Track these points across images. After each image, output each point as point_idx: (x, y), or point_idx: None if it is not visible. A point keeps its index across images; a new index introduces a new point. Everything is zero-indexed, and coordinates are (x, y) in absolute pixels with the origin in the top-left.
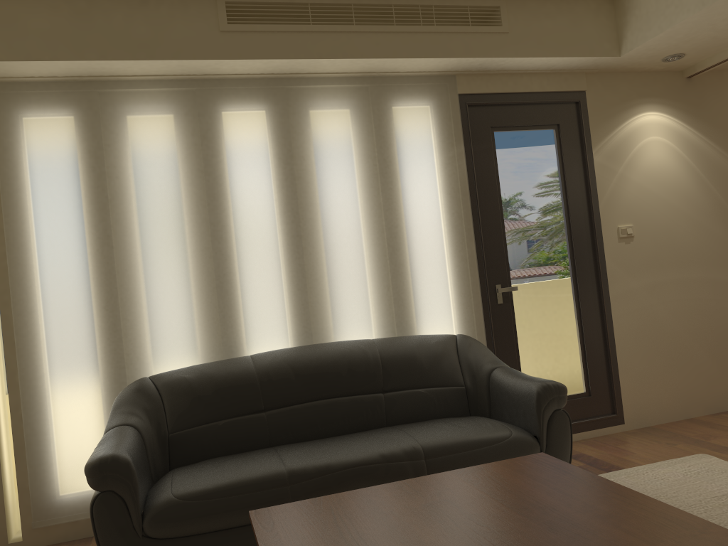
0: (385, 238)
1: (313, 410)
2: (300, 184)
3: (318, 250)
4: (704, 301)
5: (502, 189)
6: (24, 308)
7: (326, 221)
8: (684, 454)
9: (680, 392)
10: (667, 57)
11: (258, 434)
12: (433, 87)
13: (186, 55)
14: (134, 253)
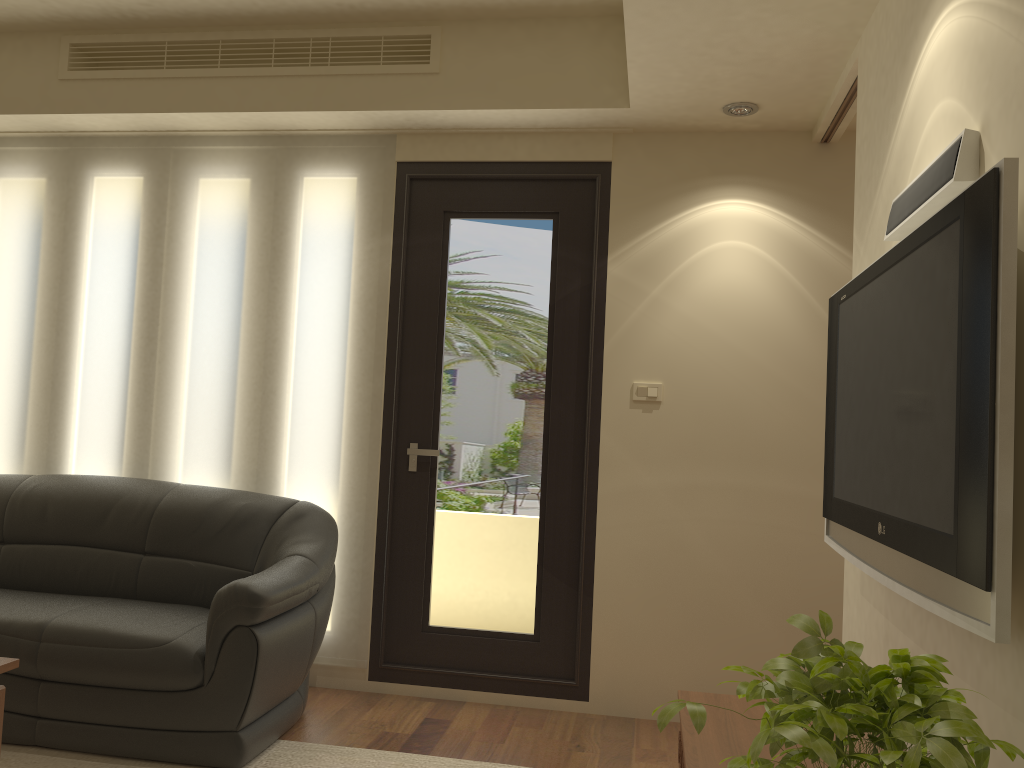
0: (257, 354)
1: (54, 556)
2: (162, 272)
3: (170, 359)
4: (788, 533)
5: (452, 304)
6: None
7: (185, 323)
8: (549, 766)
9: (708, 677)
10: (725, 109)
11: None
12: (359, 152)
13: (19, 109)
14: None
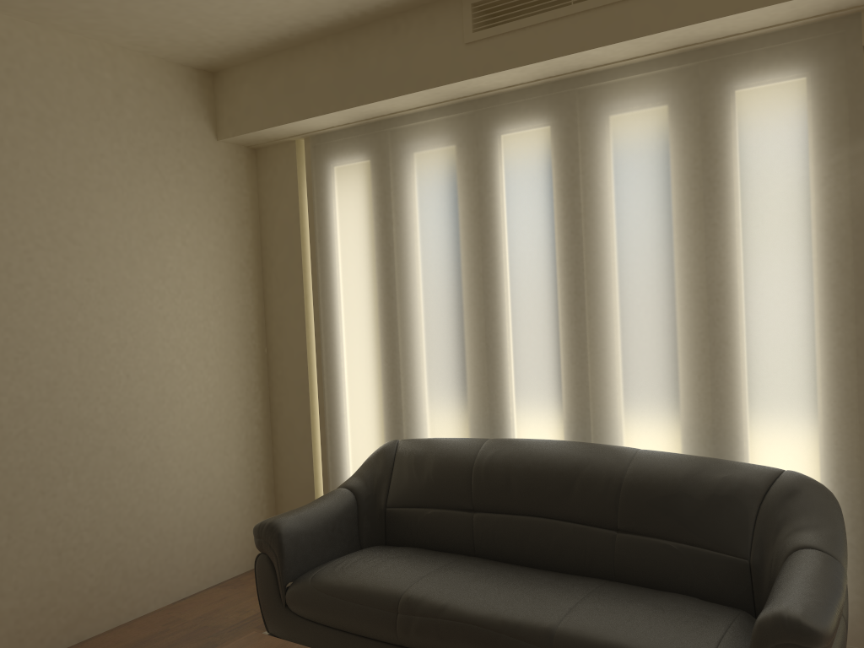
0: (700, 301)
1: (524, 527)
2: (582, 223)
3: (601, 313)
4: None
5: None
6: (329, 352)
7: (614, 273)
8: None
9: None
10: None
11: (462, 536)
12: (809, 45)
13: (431, 83)
14: (409, 305)
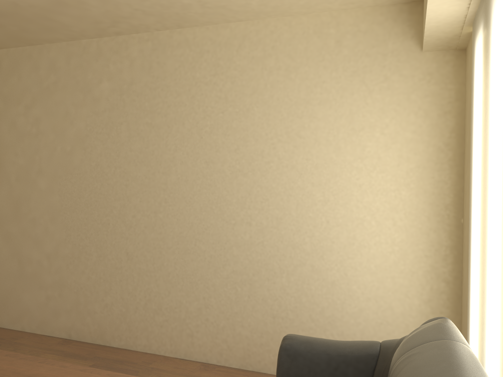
0: None
1: None
2: None
3: None
4: None
5: None
6: (470, 224)
7: None
8: None
9: None
10: None
11: None
12: None
13: None
14: (488, 175)
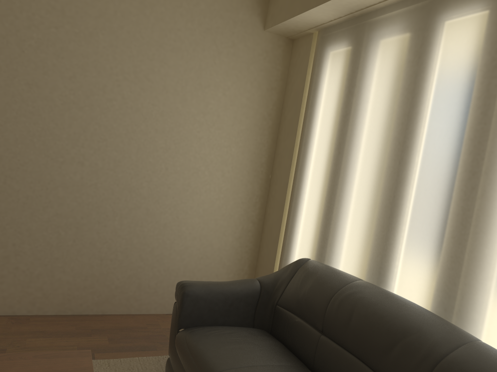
0: None
1: (348, 365)
2: (493, 104)
3: (489, 196)
4: None
5: None
6: (298, 185)
7: None
8: None
9: None
10: None
11: (308, 349)
12: None
13: None
14: (348, 160)
